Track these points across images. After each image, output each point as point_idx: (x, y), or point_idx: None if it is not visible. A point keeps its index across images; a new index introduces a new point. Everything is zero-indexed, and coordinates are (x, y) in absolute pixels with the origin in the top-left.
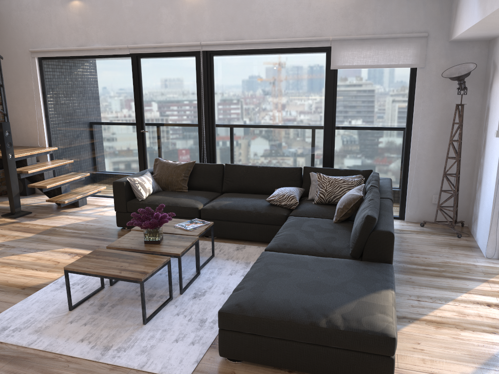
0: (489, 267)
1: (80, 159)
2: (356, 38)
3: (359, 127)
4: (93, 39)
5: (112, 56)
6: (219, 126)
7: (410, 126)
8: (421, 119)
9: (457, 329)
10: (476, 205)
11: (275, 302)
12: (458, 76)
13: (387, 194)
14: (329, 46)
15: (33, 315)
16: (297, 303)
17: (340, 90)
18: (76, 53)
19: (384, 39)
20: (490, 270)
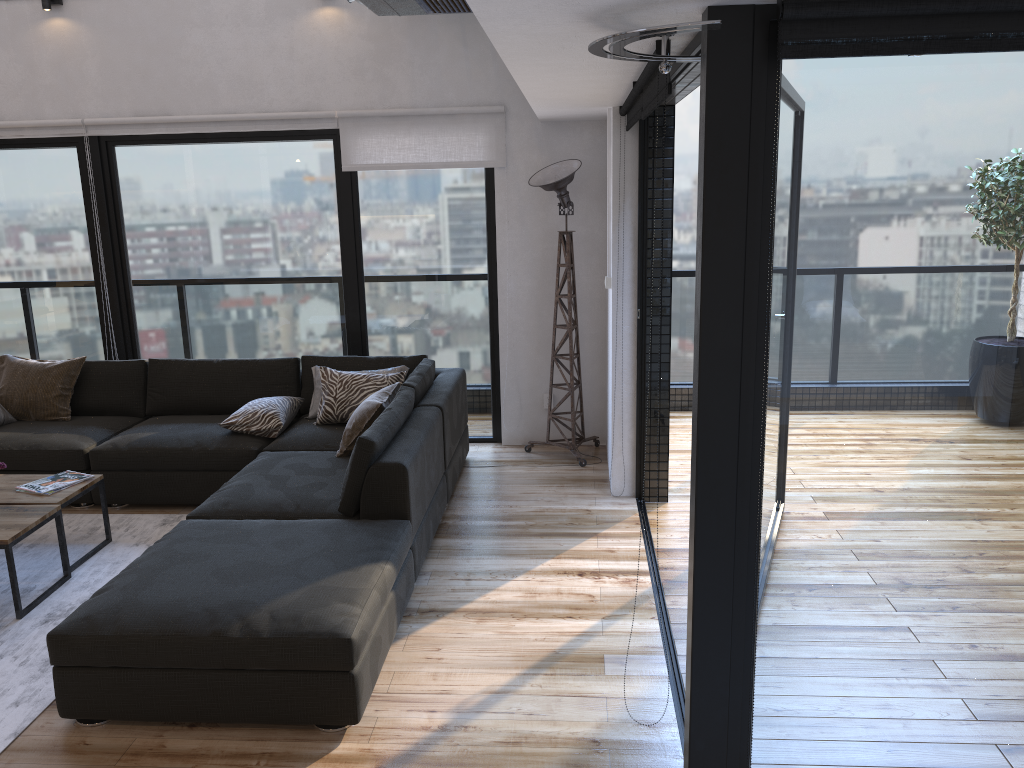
0: (610, 512)
1: None
2: (382, 115)
3: (408, 278)
4: None
5: None
6: (139, 285)
7: (494, 272)
8: (511, 259)
9: (513, 619)
10: (607, 407)
11: (157, 606)
12: (551, 183)
13: (437, 397)
14: (337, 129)
15: None
16: (198, 603)
17: (367, 209)
18: None
19: (432, 116)
20: (610, 516)
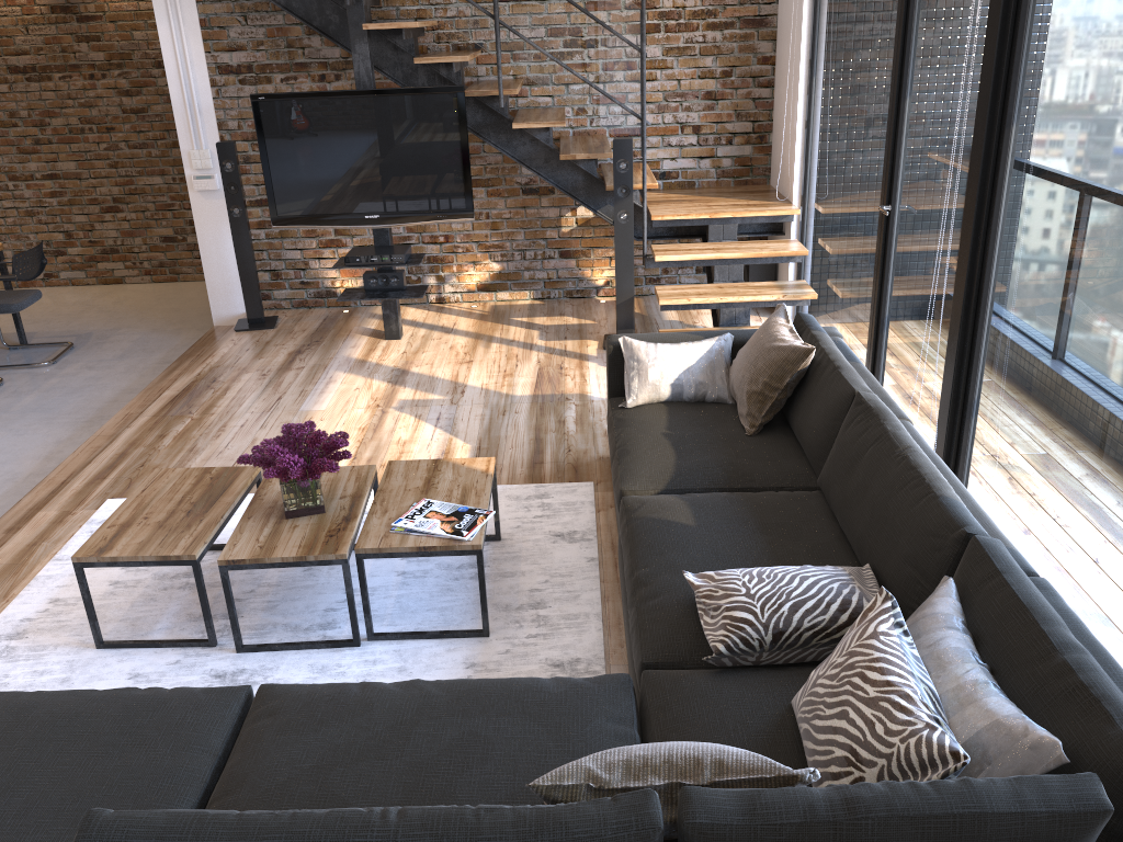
0: None
1: (822, 253)
2: None
3: None
4: None
5: None
6: (1001, 244)
7: None
8: None
9: None
10: None
11: None
12: None
13: None
14: None
15: None
16: None
17: None
18: None
19: None
20: None
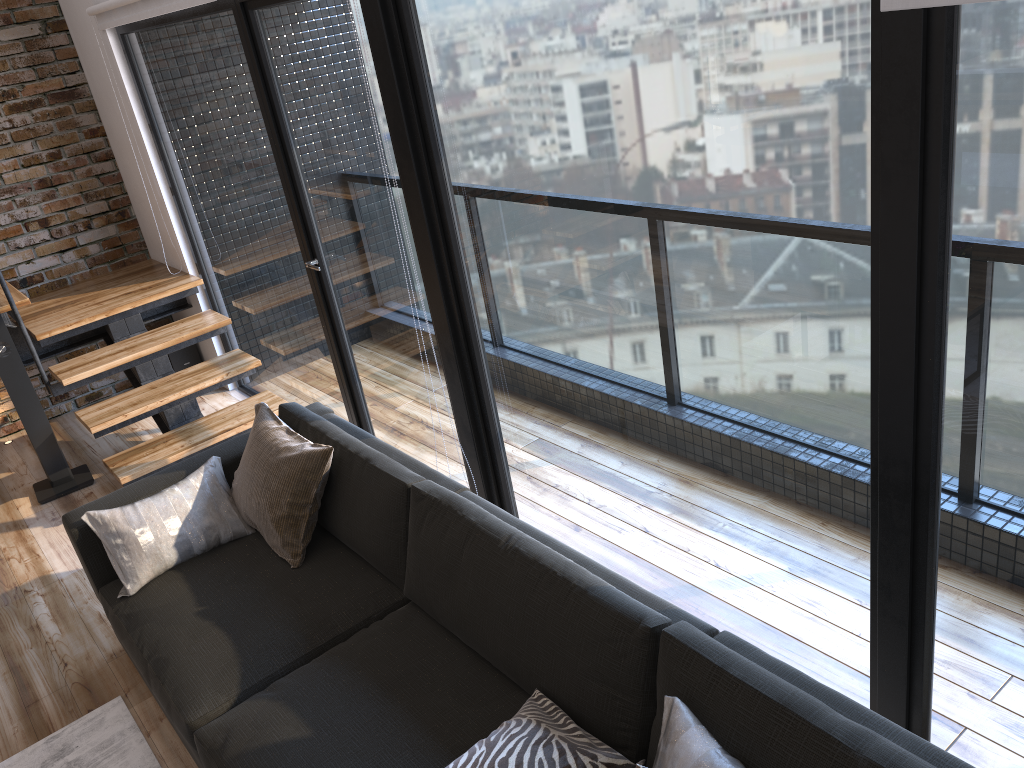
0: None
1: (246, 316)
2: None
3: None
4: None
5: (203, 11)
6: (474, 279)
7: None
8: None
9: None
10: None
11: None
12: None
13: None
14: None
15: None
16: None
17: (979, 152)
18: (144, 12)
19: None
20: None
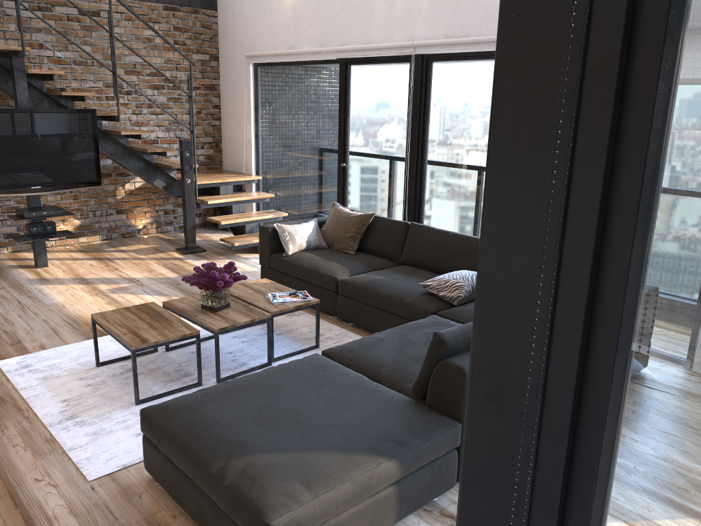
0: None
1: (282, 195)
2: None
3: None
4: (302, 40)
5: (321, 62)
6: (430, 167)
7: None
8: None
9: None
10: None
11: (200, 419)
12: None
13: None
14: None
15: (63, 361)
16: (221, 429)
17: None
18: (285, 58)
19: None
20: None
